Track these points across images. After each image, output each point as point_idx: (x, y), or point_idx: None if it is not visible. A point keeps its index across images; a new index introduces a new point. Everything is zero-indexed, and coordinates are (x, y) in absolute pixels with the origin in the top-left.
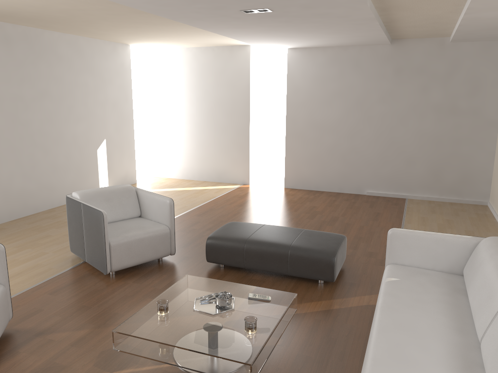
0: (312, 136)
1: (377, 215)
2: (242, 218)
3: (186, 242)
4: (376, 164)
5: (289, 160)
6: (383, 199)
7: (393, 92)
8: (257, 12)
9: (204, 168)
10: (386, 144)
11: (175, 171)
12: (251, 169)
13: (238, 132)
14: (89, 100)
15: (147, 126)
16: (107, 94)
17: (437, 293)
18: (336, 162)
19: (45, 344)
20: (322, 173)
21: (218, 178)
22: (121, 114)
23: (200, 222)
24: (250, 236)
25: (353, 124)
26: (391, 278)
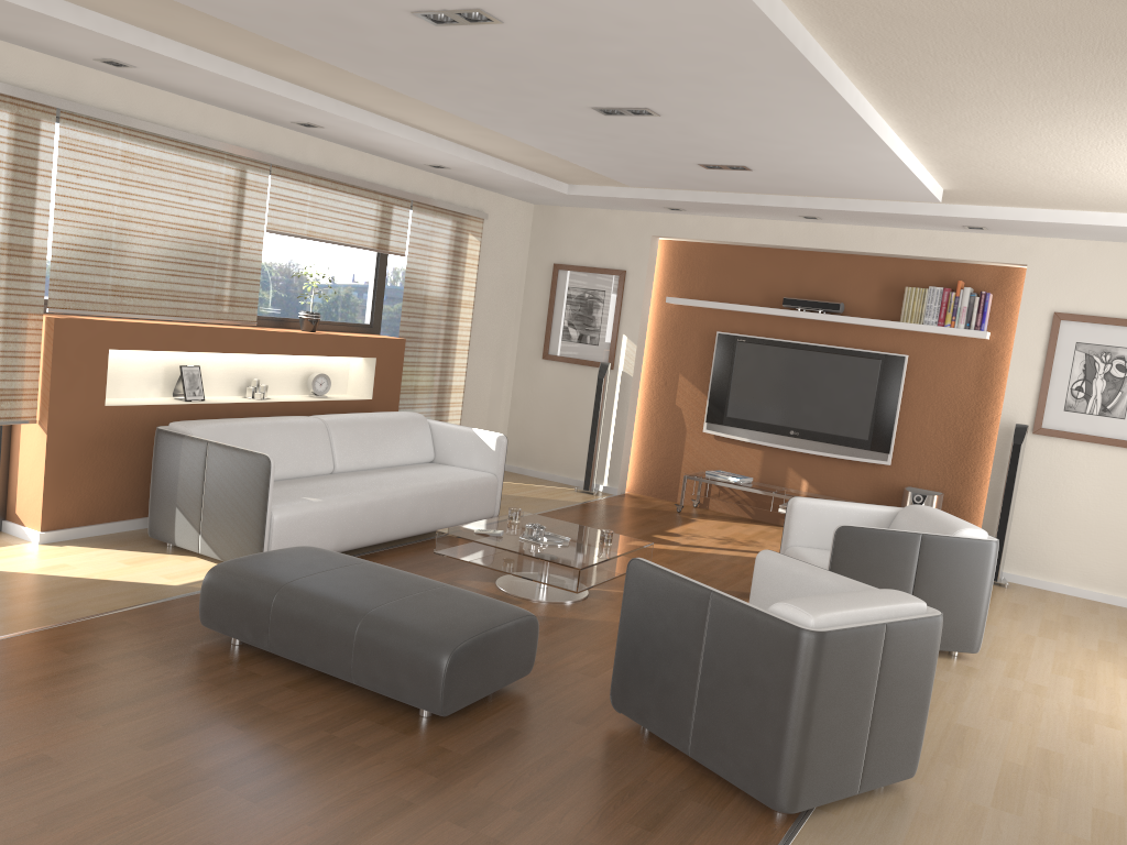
0: None
1: None
2: None
3: (580, 780)
4: None
5: None
6: None
7: None
8: (446, 6)
9: None
10: None
11: None
12: None
13: None
14: None
15: None
16: None
17: (284, 487)
18: None
19: None
20: None
21: None
22: None
23: None
24: (442, 585)
25: None
26: (309, 499)
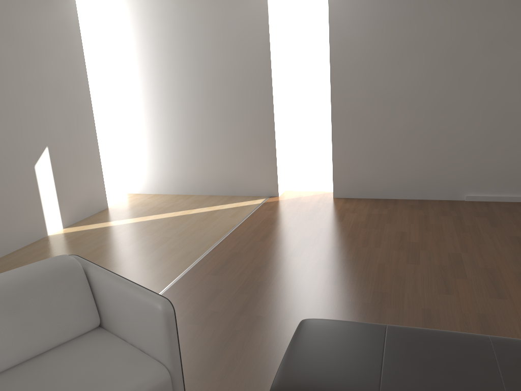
0: (374, 115)
1: (520, 243)
2: (295, 273)
3: (206, 359)
4: (481, 153)
5: (338, 156)
6: (498, 207)
7: (508, 34)
8: None
9: (209, 177)
10: (498, 119)
11: (165, 184)
12: (279, 172)
13: (256, 118)
14: (9, 83)
15: (116, 119)
16: (43, 73)
17: None
18: (414, 154)
19: None
20: (393, 171)
21: (230, 190)
22: (72, 105)
23: (221, 290)
24: (381, 389)
25: (442, 91)
26: None
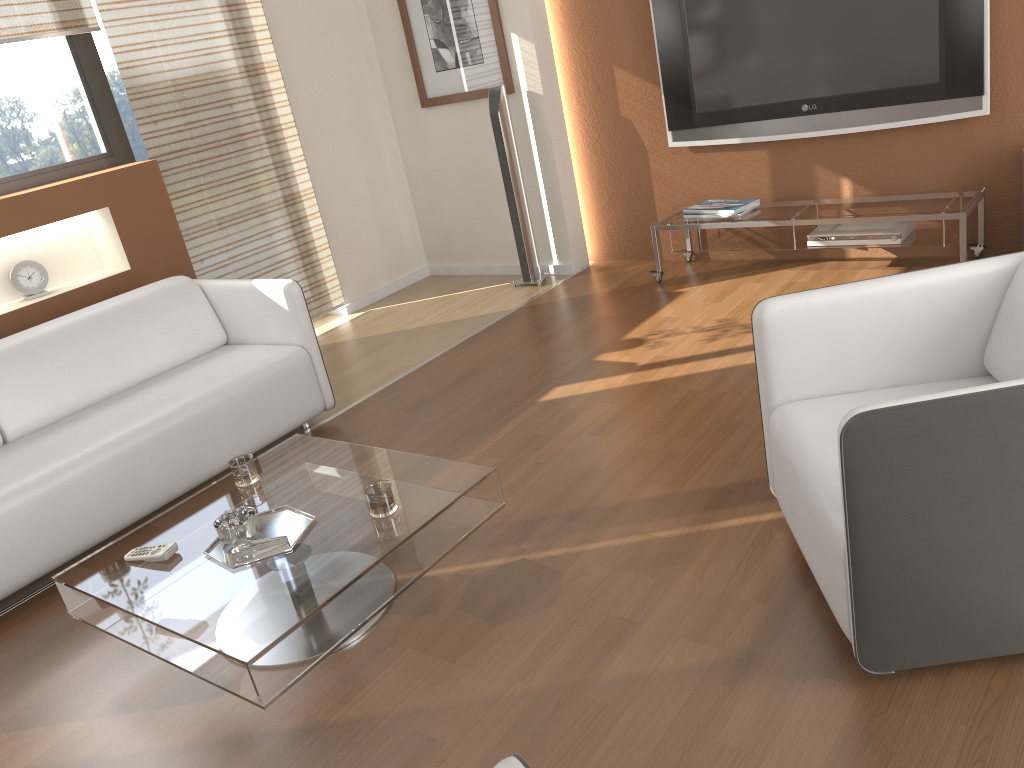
0: None
1: None
2: None
3: None
4: None
5: None
6: None
7: None
8: None
9: None
10: None
11: None
12: None
13: None
14: None
15: None
16: None
17: None
18: None
19: (705, 625)
20: None
21: None
22: None
23: None
24: None
25: None
26: None
